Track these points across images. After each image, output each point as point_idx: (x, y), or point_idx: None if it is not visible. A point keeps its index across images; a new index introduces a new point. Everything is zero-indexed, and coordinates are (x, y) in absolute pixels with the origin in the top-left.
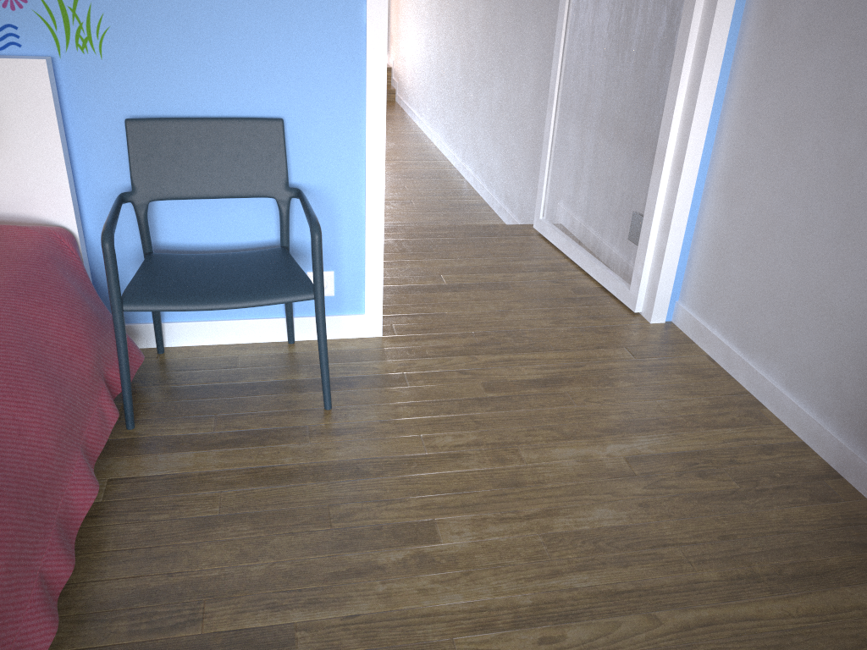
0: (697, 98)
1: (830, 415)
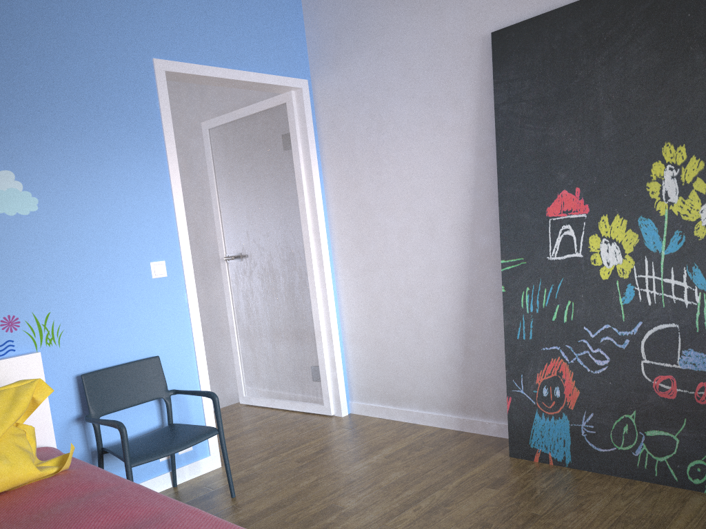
0: (328, 304)
1: (447, 410)
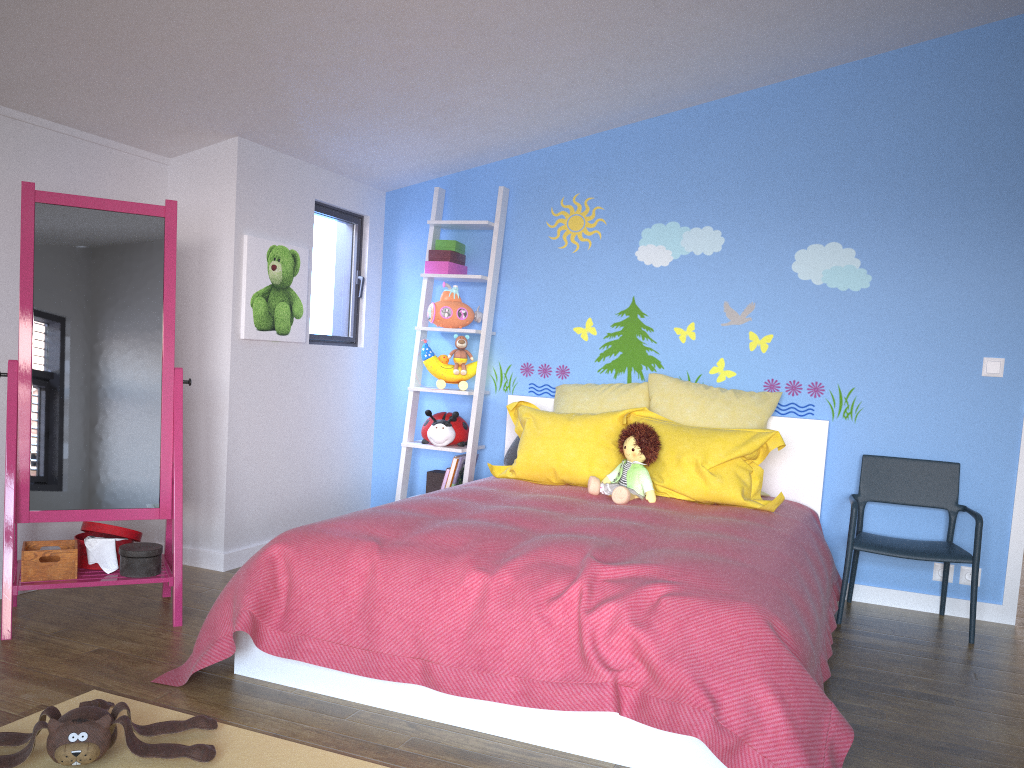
0: None
1: None
